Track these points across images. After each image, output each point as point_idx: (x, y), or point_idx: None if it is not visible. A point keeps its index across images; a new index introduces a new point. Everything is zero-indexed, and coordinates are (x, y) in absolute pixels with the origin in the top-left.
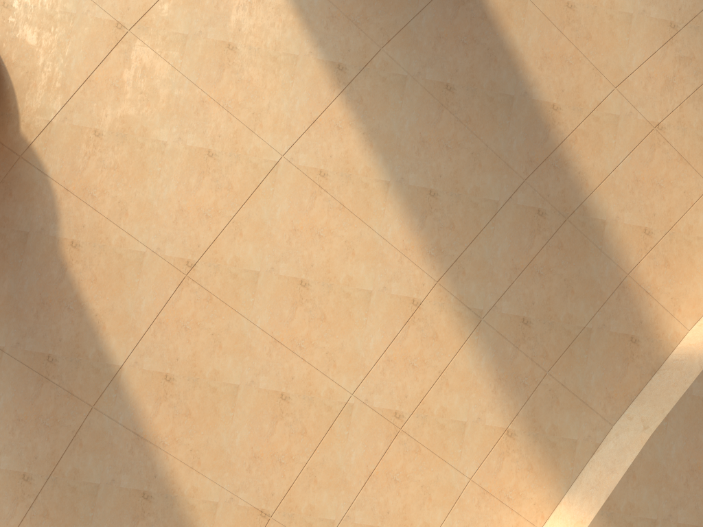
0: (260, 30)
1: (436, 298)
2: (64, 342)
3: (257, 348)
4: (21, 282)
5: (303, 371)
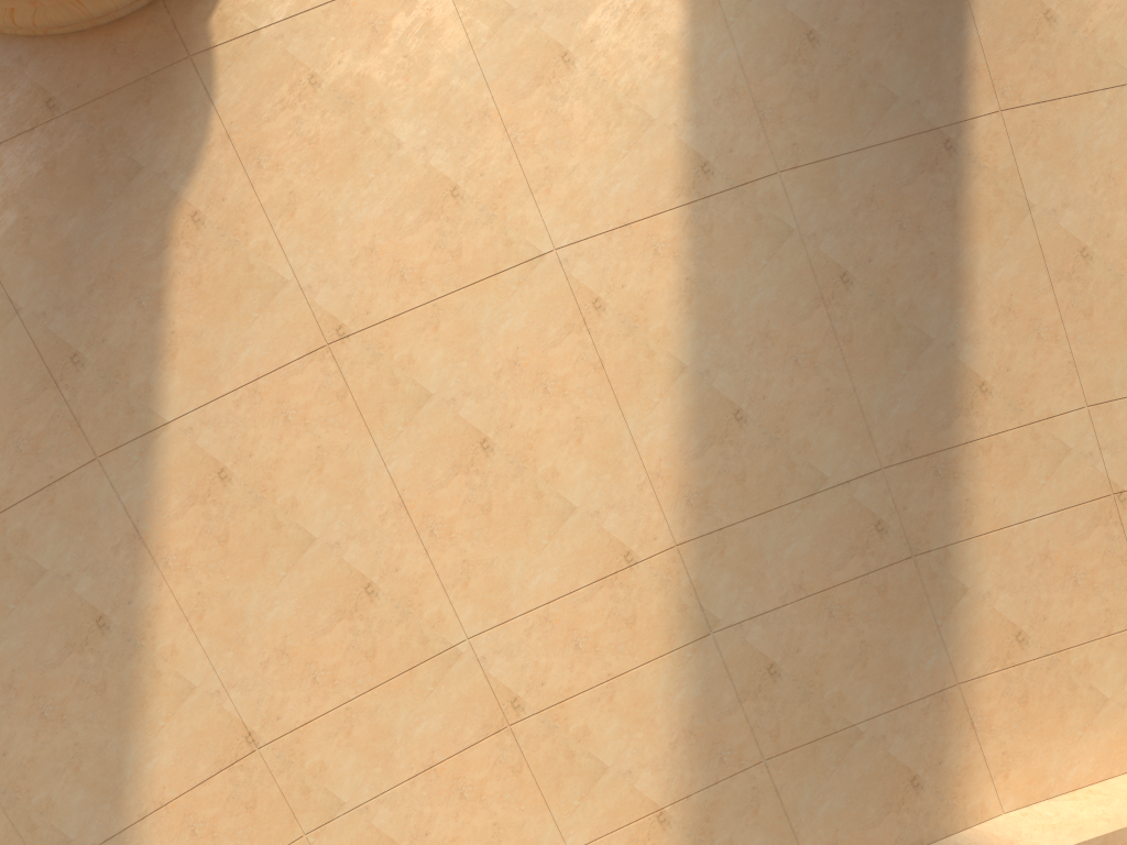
0: (621, 56)
1: (663, 568)
2: (108, 347)
3: (369, 501)
4: (95, 231)
5: (417, 568)
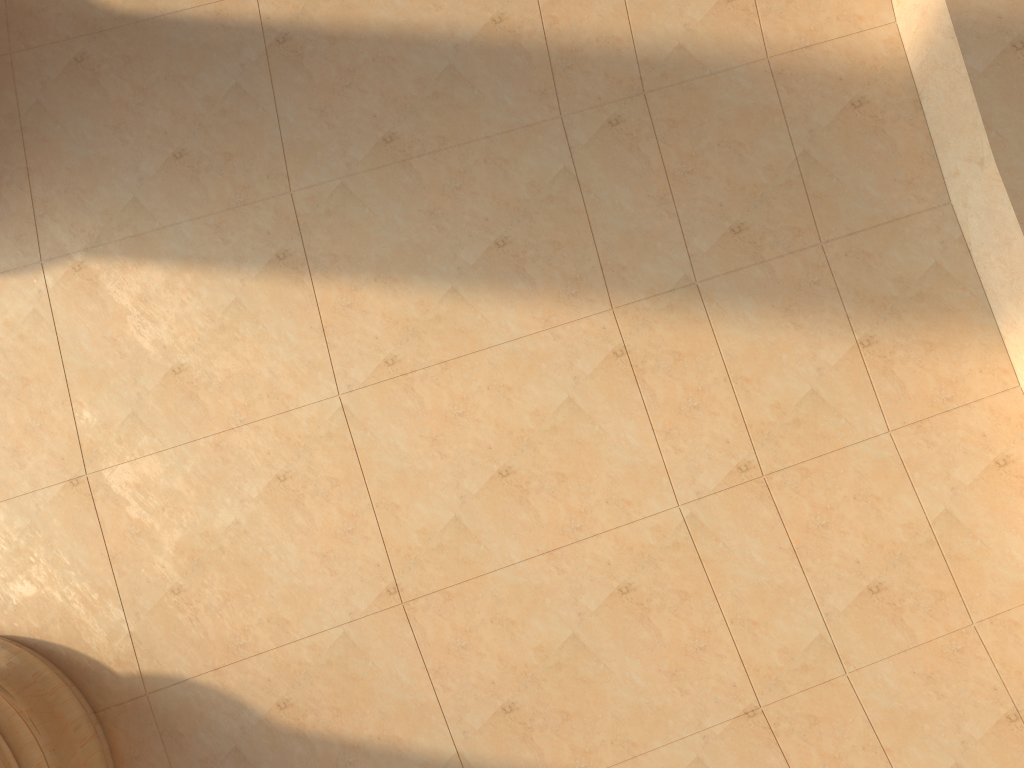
0: (180, 322)
1: (632, 322)
2: None
3: (544, 581)
4: None
5: (610, 545)
